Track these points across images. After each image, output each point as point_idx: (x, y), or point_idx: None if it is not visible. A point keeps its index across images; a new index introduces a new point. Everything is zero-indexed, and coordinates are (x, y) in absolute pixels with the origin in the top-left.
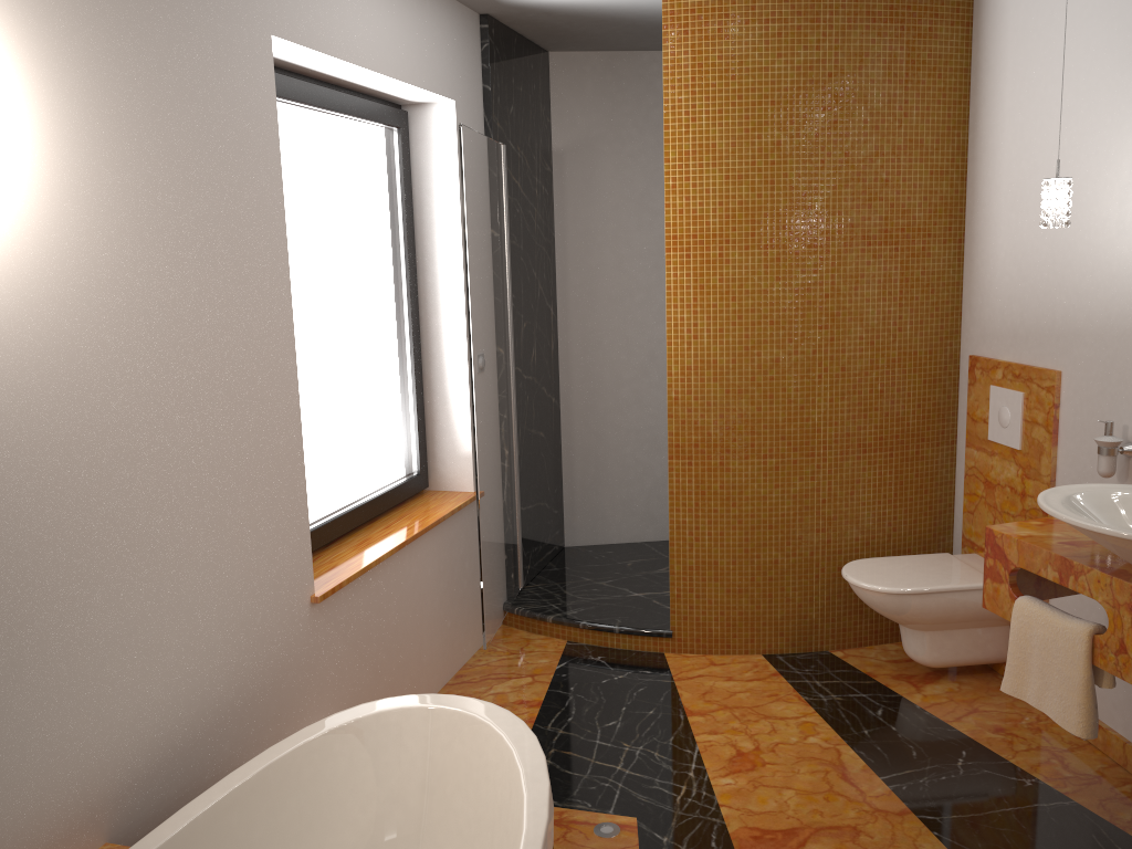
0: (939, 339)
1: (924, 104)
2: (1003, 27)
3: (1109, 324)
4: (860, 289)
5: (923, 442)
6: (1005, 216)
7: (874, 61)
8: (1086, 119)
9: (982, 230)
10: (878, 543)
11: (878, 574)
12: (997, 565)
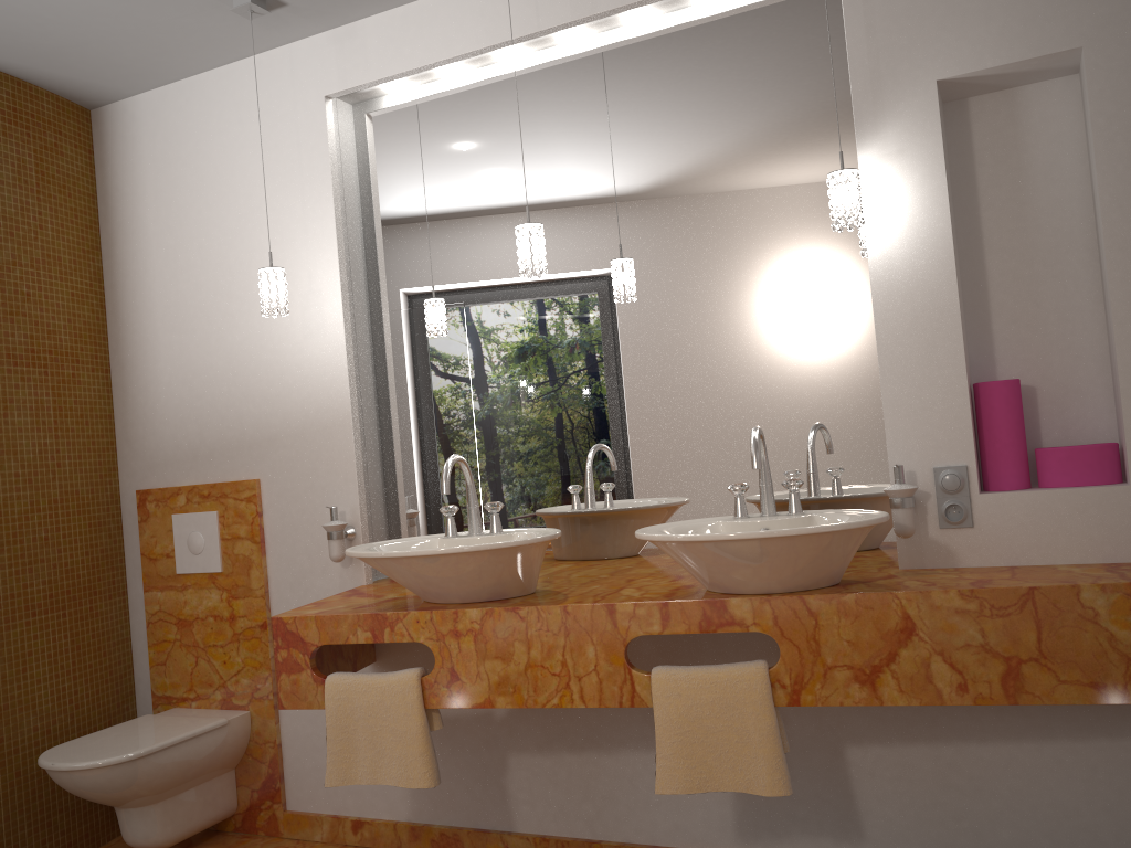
0: (99, 477)
1: (59, 220)
2: (137, 156)
3: (309, 421)
4: (11, 416)
5: (97, 596)
6: (165, 338)
7: (3, 161)
8: (253, 238)
9: (135, 357)
10: (61, 727)
11: (92, 750)
12: (294, 653)
